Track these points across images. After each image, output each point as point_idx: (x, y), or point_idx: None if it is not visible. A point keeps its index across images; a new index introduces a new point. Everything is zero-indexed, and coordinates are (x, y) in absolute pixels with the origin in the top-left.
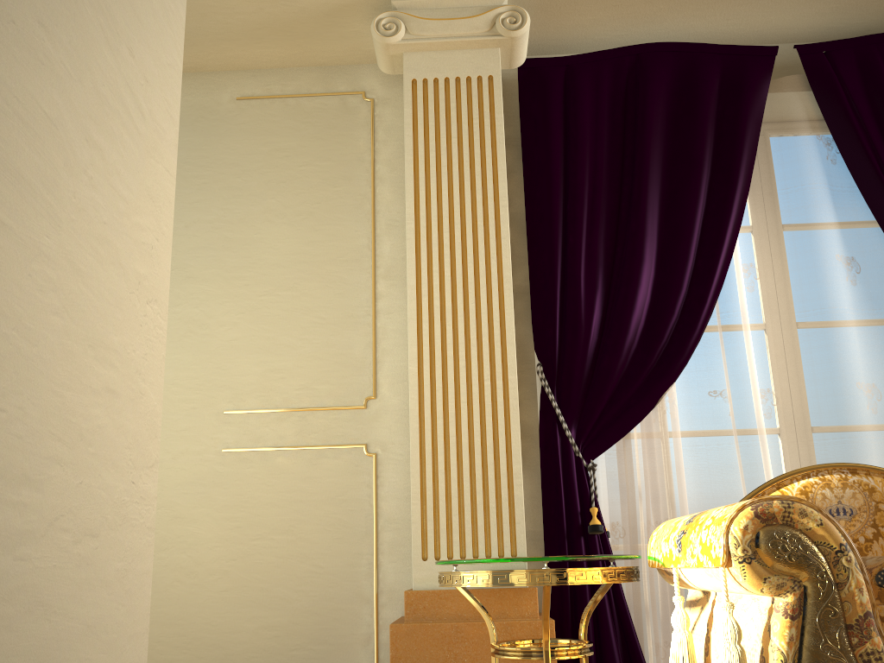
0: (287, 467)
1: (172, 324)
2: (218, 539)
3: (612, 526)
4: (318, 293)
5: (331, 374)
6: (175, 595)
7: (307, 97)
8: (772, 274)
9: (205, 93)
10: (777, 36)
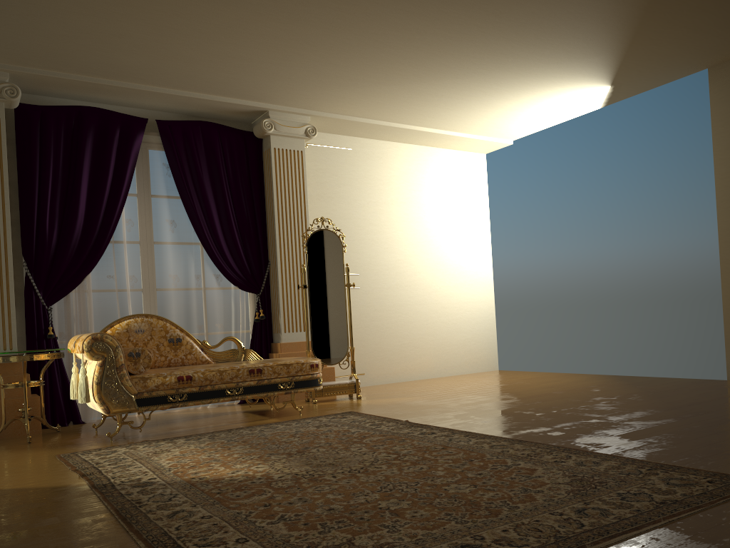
0: None
1: None
2: None
3: (60, 333)
4: None
5: None
6: None
7: None
8: (139, 224)
9: None
10: (151, 108)
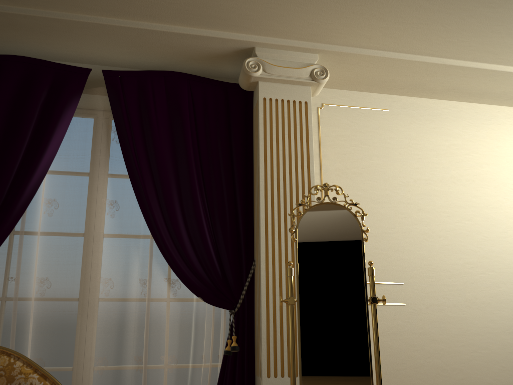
0: None
1: None
2: None
3: None
4: None
5: None
6: None
7: None
8: (65, 206)
9: None
10: (106, 62)
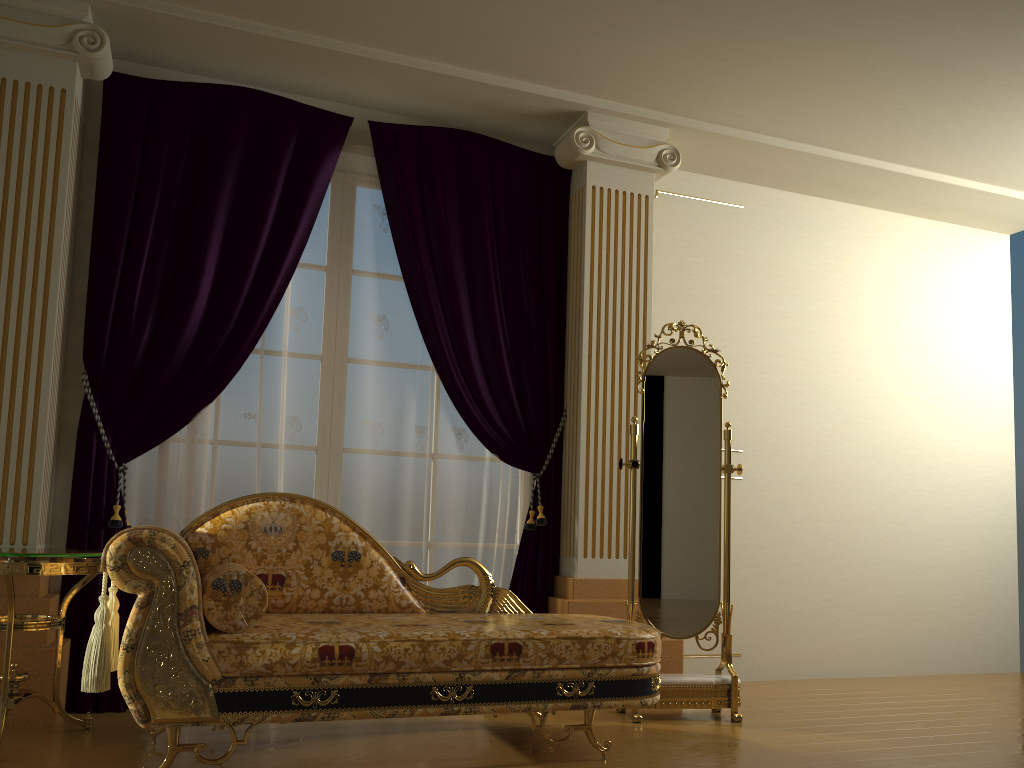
0: None
1: None
2: None
3: (141, 520)
4: None
5: None
6: None
7: None
8: (317, 319)
9: None
10: (364, 103)
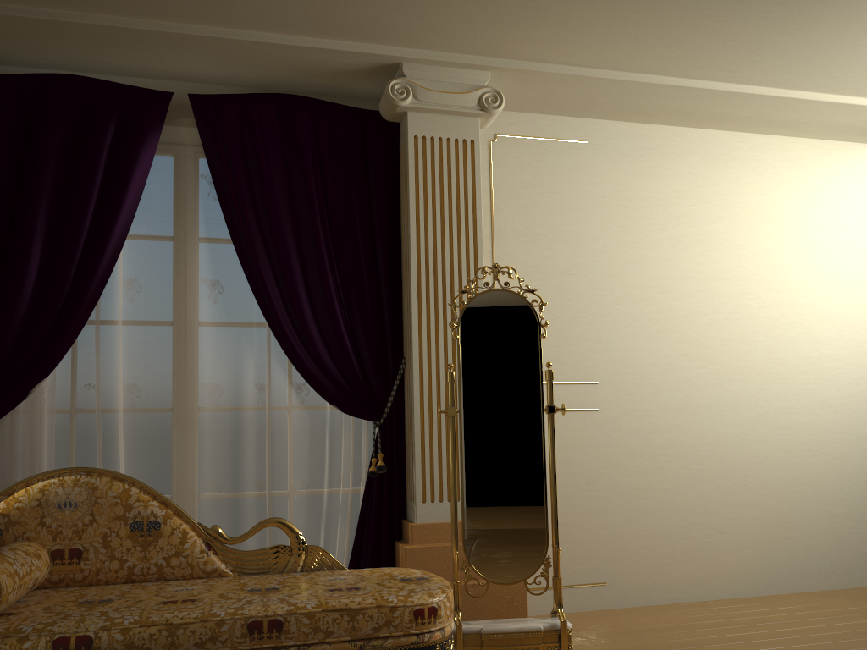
0: None
1: None
2: None
3: None
4: None
5: None
6: None
7: None
8: (151, 289)
9: None
10: (190, 78)
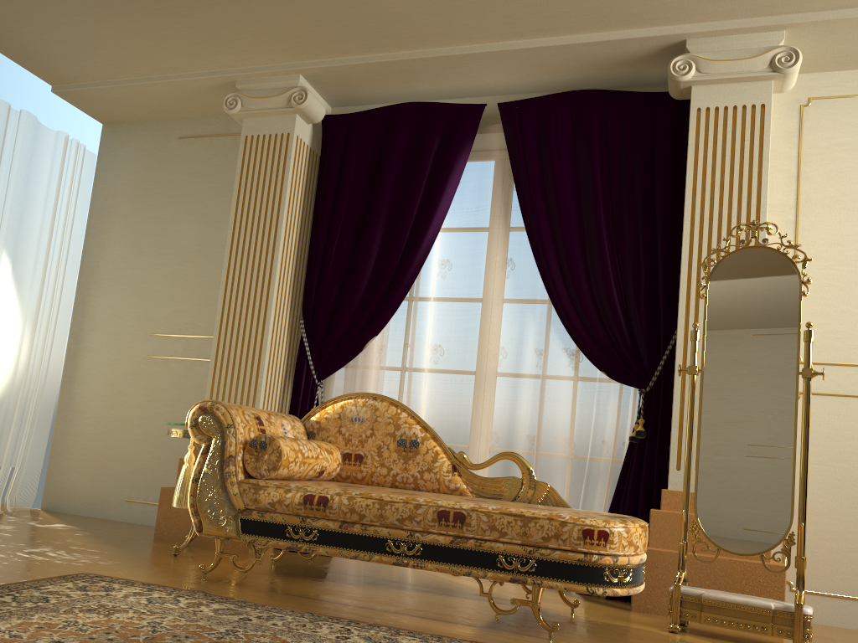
0: (176, 369)
1: (130, 280)
2: (138, 406)
3: None
4: (205, 265)
5: (205, 316)
6: (115, 434)
7: (216, 136)
8: (458, 267)
9: (162, 134)
10: (505, 91)
